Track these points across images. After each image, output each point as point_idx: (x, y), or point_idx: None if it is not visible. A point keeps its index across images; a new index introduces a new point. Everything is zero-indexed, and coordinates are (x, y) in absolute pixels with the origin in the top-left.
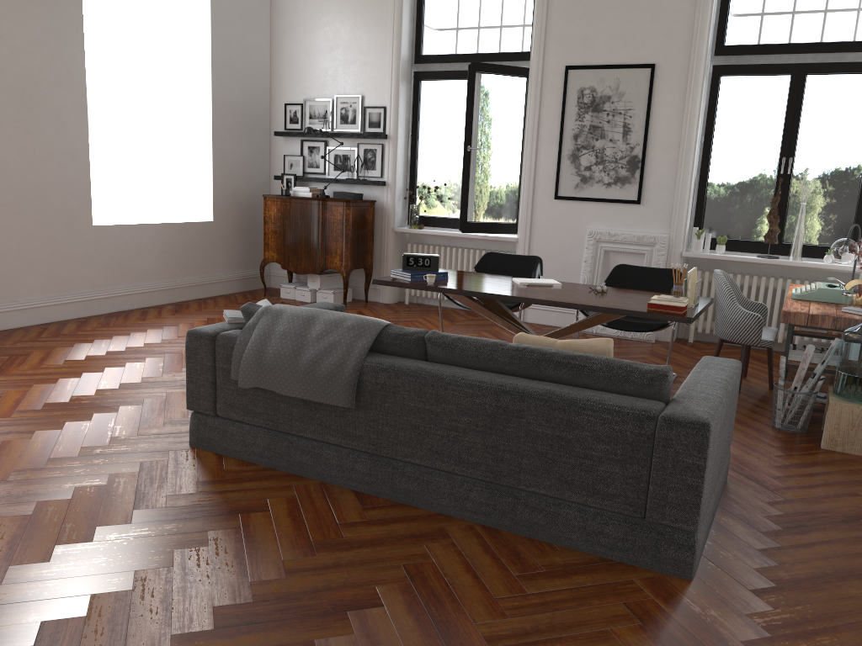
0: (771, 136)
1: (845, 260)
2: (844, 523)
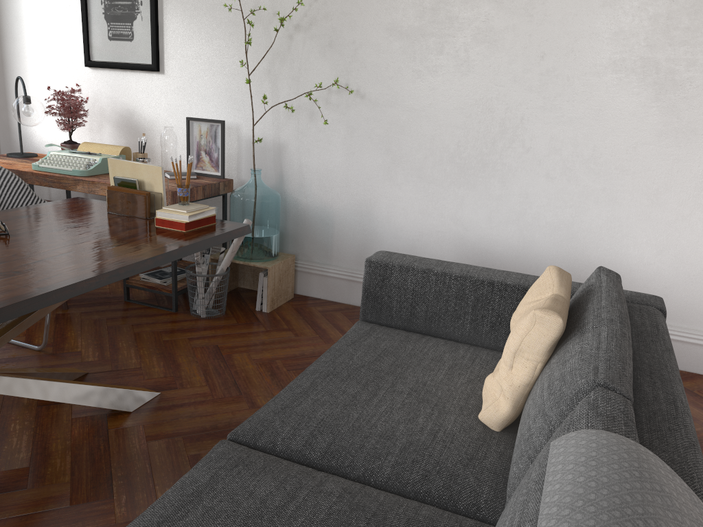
0: None
1: (41, 121)
2: None
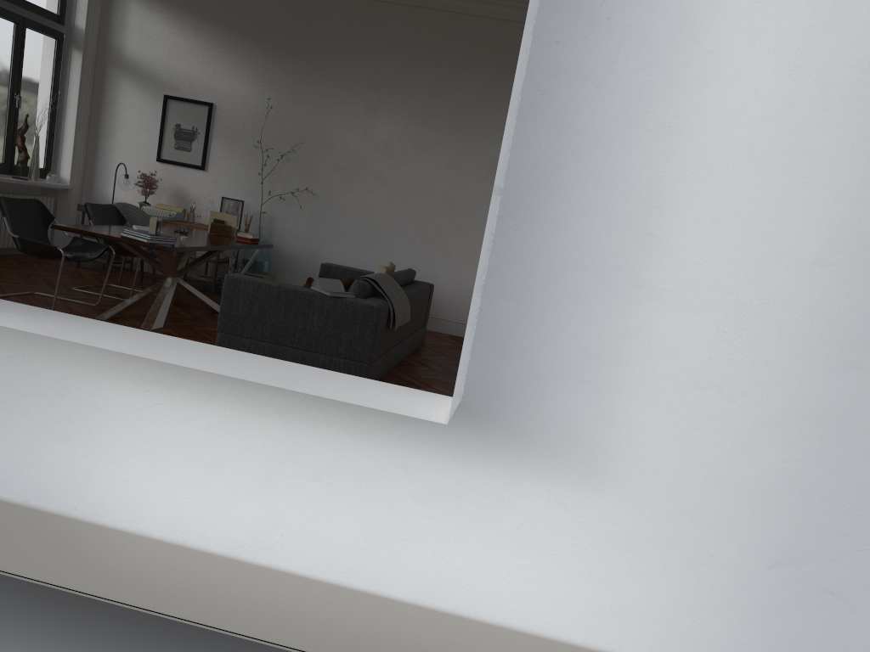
0: (6, 73)
1: (134, 189)
2: None
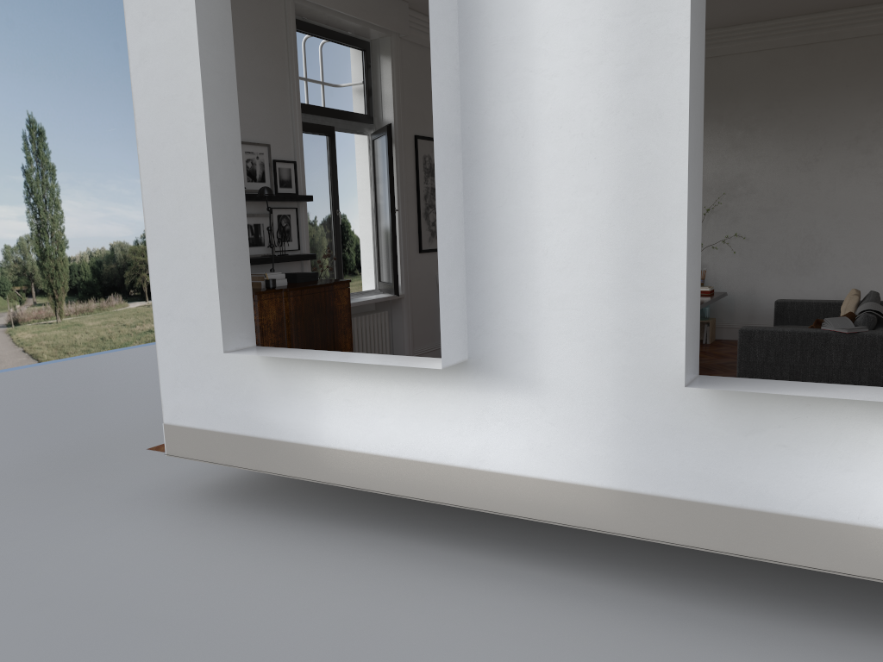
0: None
1: None
2: None
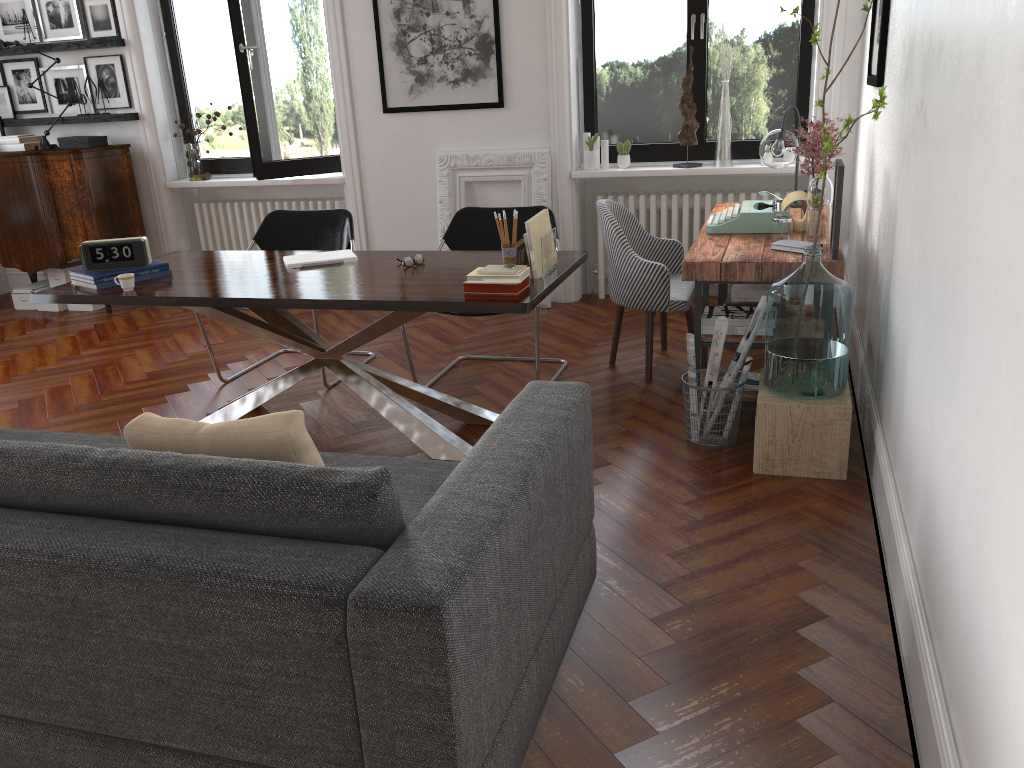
0: None
1: (781, 162)
2: (771, 645)
